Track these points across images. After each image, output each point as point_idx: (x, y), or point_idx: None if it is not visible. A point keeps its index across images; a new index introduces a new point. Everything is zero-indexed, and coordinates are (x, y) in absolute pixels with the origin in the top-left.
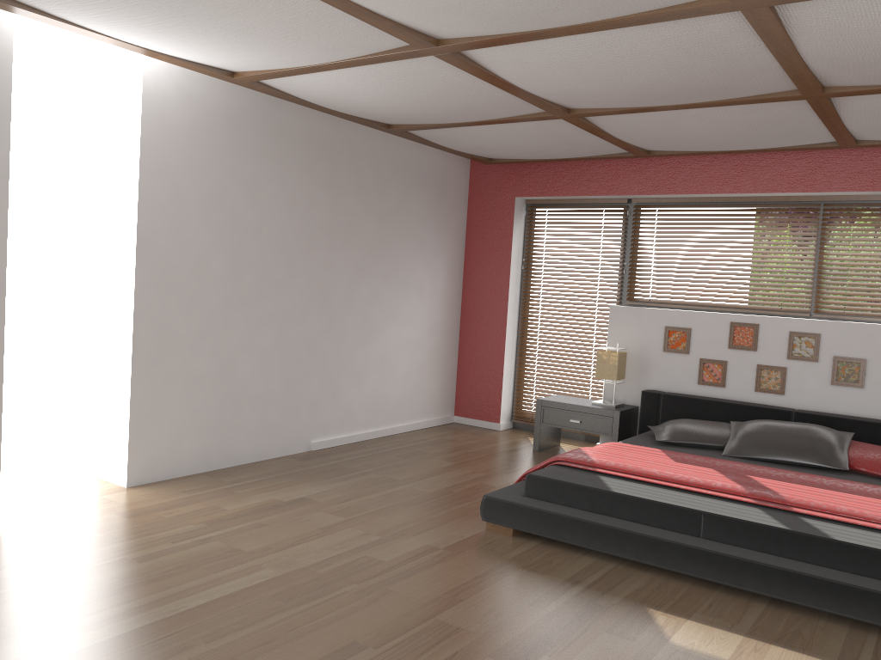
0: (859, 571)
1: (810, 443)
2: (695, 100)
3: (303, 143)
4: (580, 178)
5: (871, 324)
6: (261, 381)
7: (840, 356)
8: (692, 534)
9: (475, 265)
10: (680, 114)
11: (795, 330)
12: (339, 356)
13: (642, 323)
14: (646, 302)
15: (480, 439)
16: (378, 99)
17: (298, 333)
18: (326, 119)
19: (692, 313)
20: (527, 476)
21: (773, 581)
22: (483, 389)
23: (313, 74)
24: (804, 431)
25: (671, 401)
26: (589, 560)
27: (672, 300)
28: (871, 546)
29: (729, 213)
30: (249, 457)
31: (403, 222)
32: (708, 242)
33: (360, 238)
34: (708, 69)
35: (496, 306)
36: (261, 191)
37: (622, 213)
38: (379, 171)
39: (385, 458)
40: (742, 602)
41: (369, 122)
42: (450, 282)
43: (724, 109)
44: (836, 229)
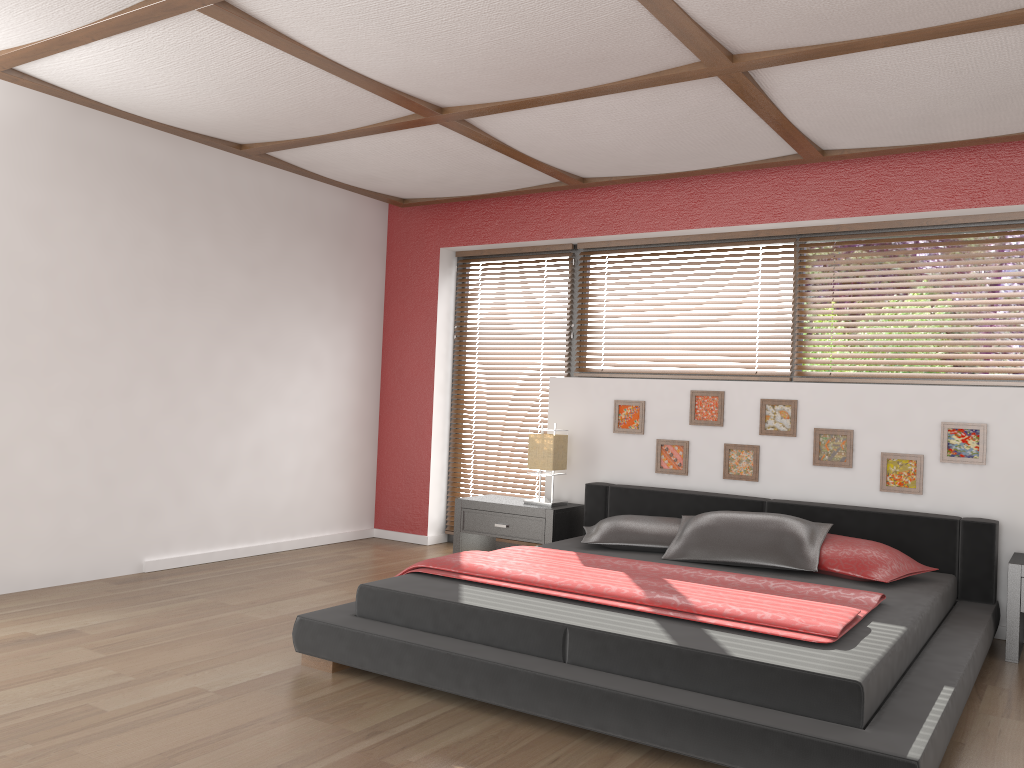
0: (763, 700)
1: (771, 537)
2: (580, 81)
3: (124, 168)
4: (513, 220)
5: (856, 384)
6: (57, 478)
7: (823, 427)
8: (556, 658)
9: (395, 335)
10: (577, 109)
11: (767, 397)
12: (188, 446)
13: (588, 398)
14: (599, 373)
15: (392, 555)
16: (179, 92)
17: (119, 415)
18: (161, 140)
19: (645, 381)
20: (360, 587)
21: (645, 720)
22: (408, 493)
23: (72, 52)
24: (765, 523)
25: (620, 495)
26: (421, 702)
27: (628, 368)
28: (779, 663)
29: (690, 256)
30: (39, 581)
31: (286, 277)
32: (667, 293)
33: (219, 294)
34: (556, 18)
35: (421, 385)
36: (55, 225)
37: (568, 263)
38: (248, 210)
39: (238, 579)
40: (606, 754)
41: (208, 139)
42: (362, 356)
43: (627, 98)
44: (816, 269)
